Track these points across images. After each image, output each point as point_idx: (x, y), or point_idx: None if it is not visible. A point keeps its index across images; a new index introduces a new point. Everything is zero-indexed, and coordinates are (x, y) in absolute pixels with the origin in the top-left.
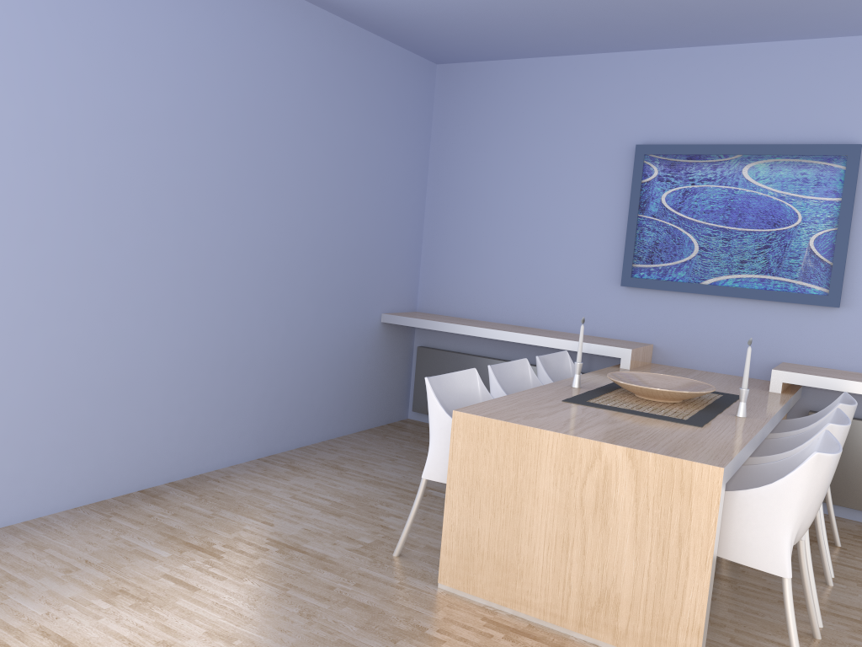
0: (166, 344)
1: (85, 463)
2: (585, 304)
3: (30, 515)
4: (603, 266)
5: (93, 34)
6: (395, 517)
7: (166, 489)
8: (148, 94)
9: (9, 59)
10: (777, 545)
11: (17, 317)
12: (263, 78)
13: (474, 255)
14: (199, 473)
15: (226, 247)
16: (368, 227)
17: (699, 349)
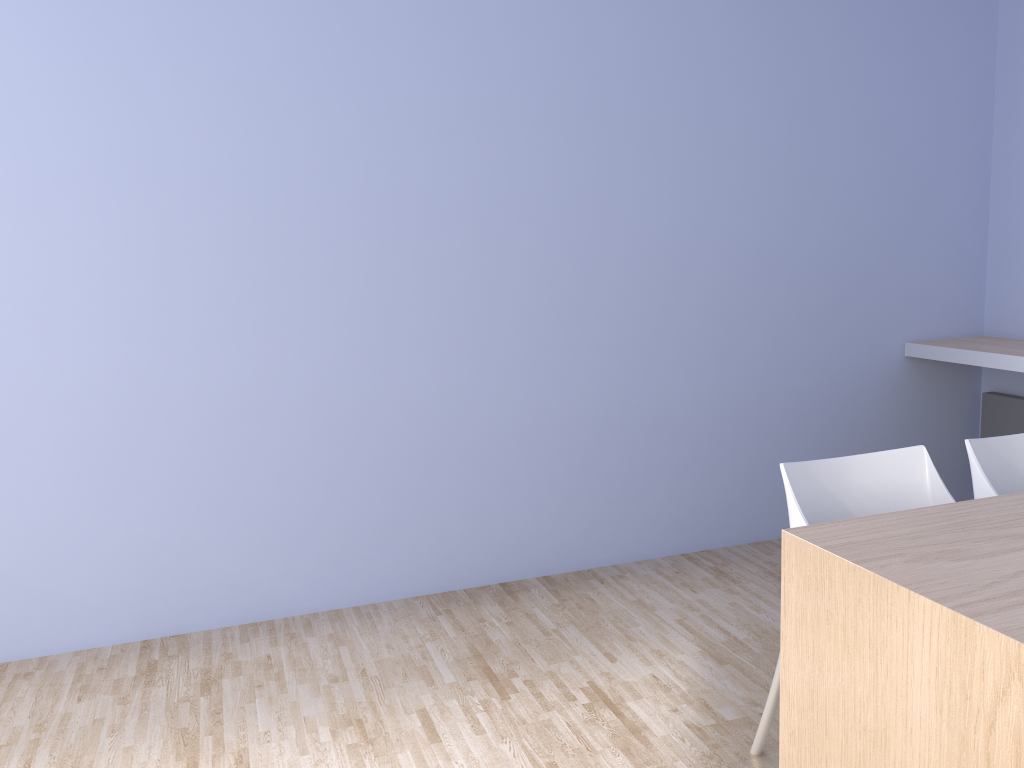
0: (523, 399)
1: (424, 545)
2: None
3: (362, 600)
4: None
5: (385, 22)
6: None
7: (532, 584)
8: (468, 82)
9: (286, 78)
10: None
11: (324, 373)
12: (646, 21)
13: None
14: (588, 567)
15: (605, 266)
16: (865, 211)
17: None
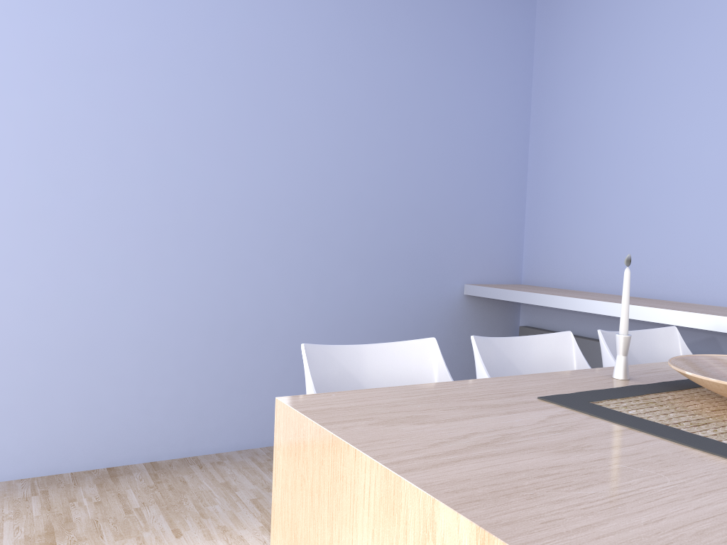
0: (141, 305)
1: (34, 431)
2: None
3: None
4: None
5: None
6: None
7: (137, 469)
8: (107, 30)
9: None
10: None
11: None
12: (268, 10)
13: (582, 209)
14: (194, 454)
15: (223, 199)
16: (437, 181)
17: None
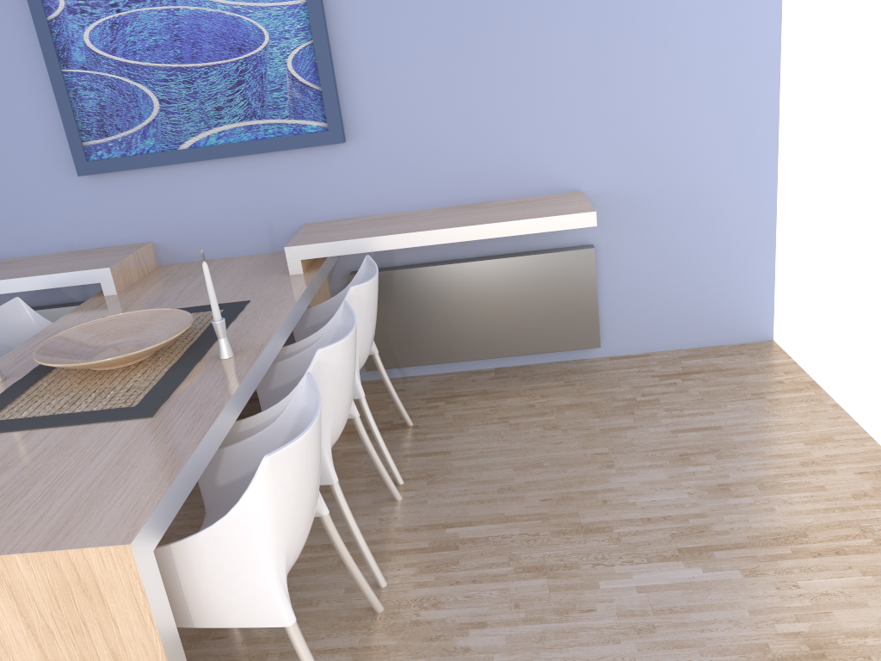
0: None
1: None
2: (45, 211)
3: None
4: (48, 153)
5: None
6: None
7: None
8: None
9: None
10: (263, 591)
11: None
12: None
13: None
14: None
15: None
16: None
17: (209, 232)
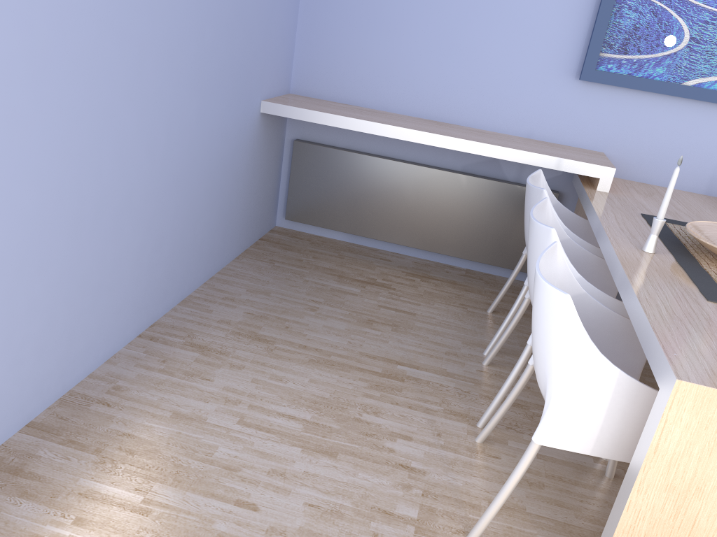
0: None
1: None
2: (525, 99)
3: None
4: (556, 52)
5: None
6: (403, 440)
7: (28, 445)
8: None
9: None
10: None
11: None
12: None
13: (377, 22)
14: (68, 389)
15: (80, 3)
16: None
17: (658, 161)
